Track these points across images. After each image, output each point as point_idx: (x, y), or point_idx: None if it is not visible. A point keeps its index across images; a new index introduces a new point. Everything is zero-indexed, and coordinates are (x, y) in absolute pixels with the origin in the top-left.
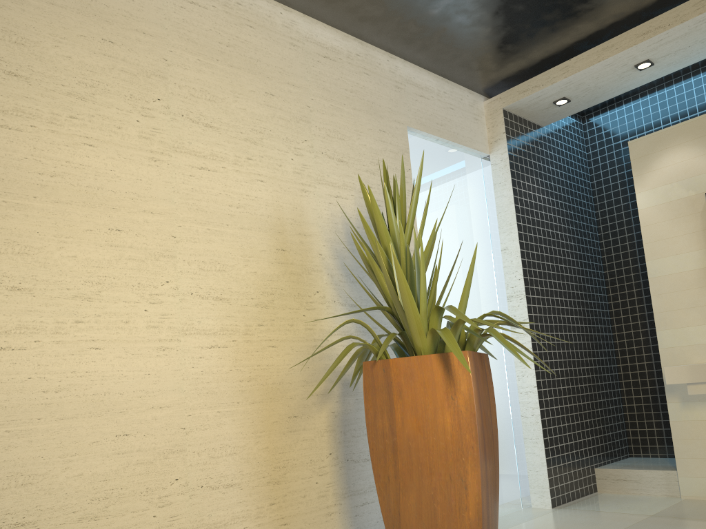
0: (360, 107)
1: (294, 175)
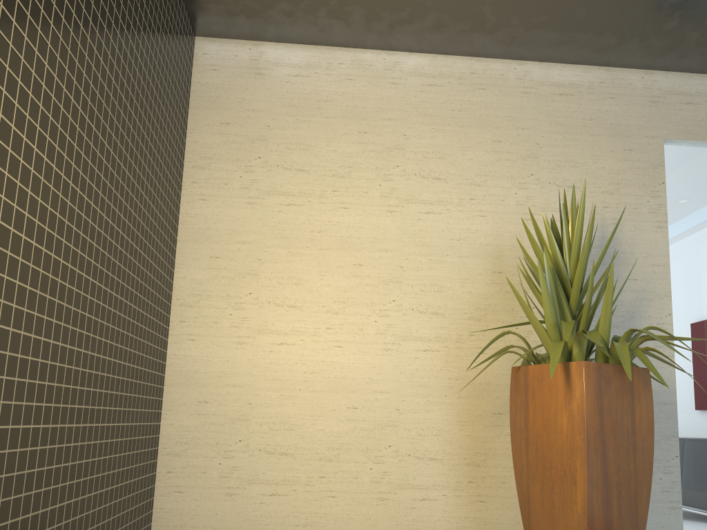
0: (600, 132)
1: (516, 207)
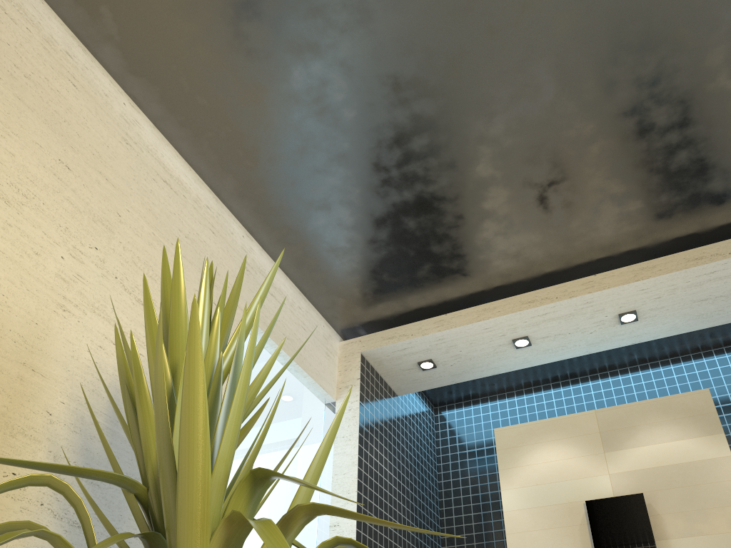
0: (192, 260)
1: (55, 279)
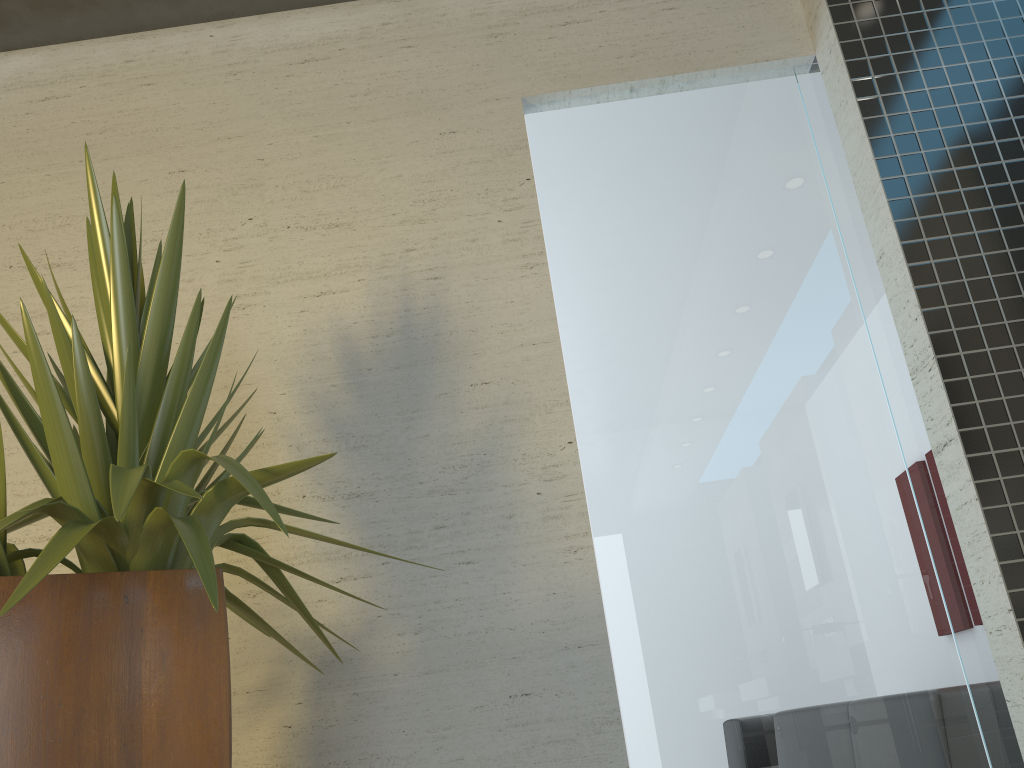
0: (388, 113)
1: (219, 288)
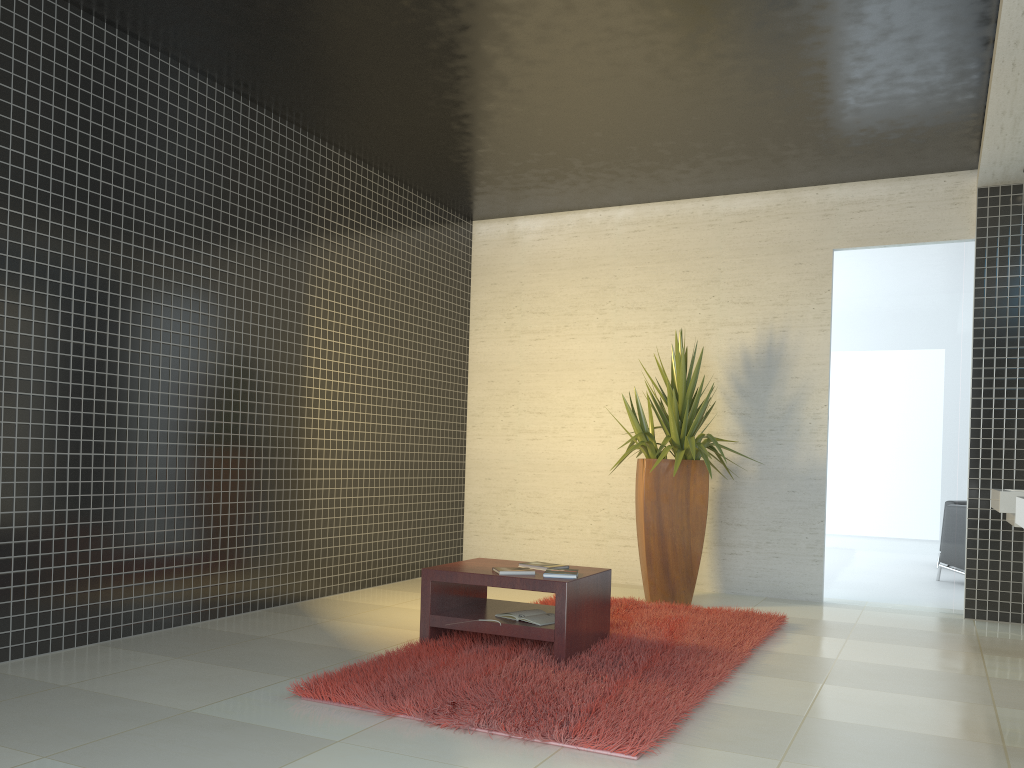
0: (774, 251)
1: (699, 325)
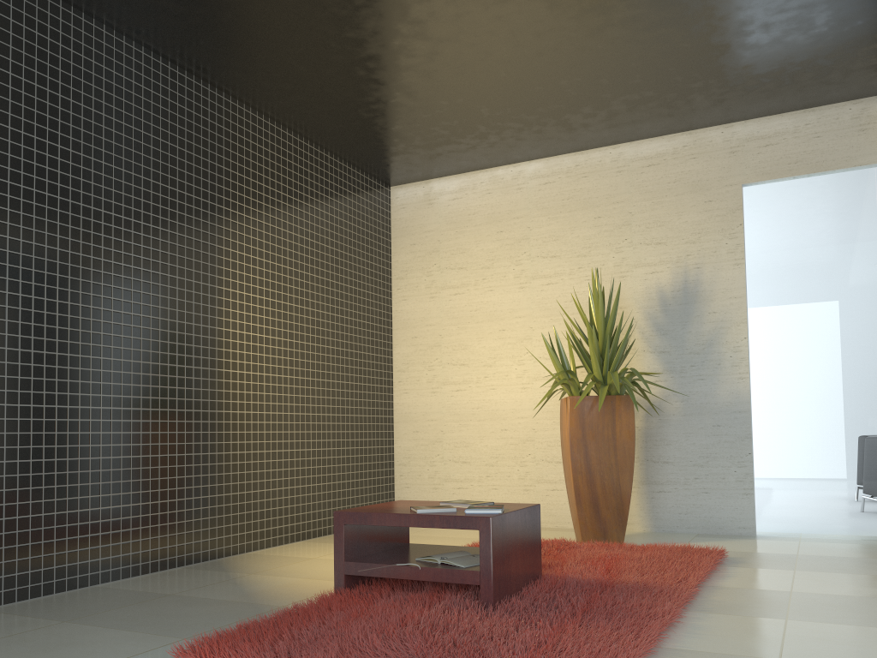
0: (683, 191)
1: (614, 268)
